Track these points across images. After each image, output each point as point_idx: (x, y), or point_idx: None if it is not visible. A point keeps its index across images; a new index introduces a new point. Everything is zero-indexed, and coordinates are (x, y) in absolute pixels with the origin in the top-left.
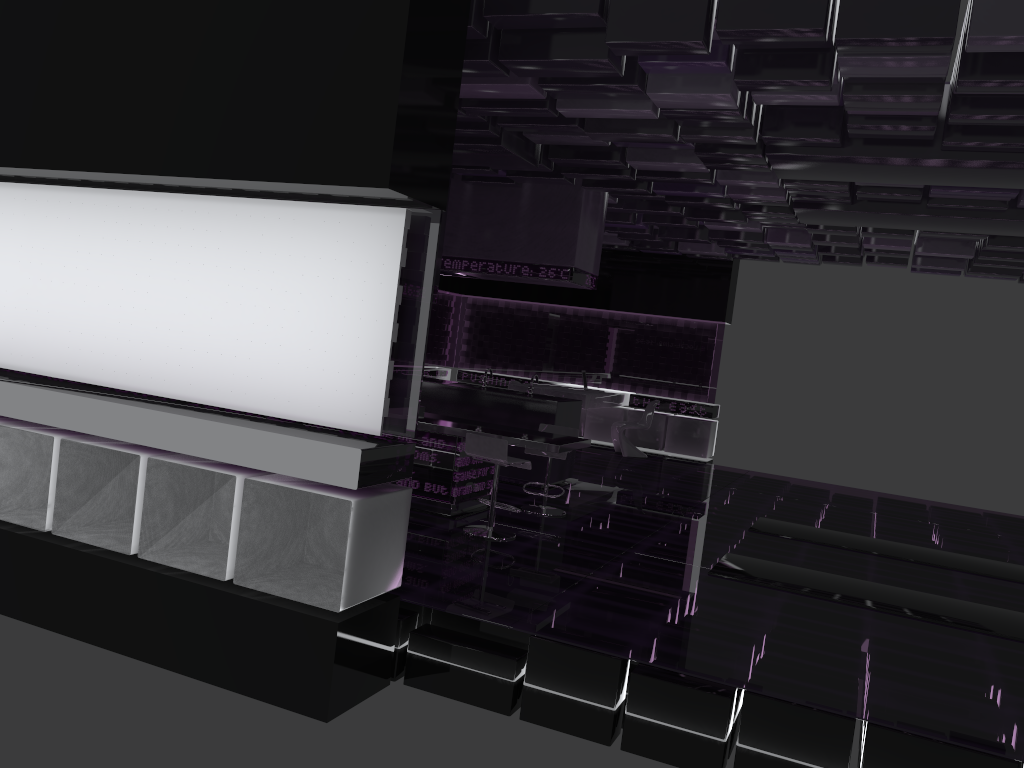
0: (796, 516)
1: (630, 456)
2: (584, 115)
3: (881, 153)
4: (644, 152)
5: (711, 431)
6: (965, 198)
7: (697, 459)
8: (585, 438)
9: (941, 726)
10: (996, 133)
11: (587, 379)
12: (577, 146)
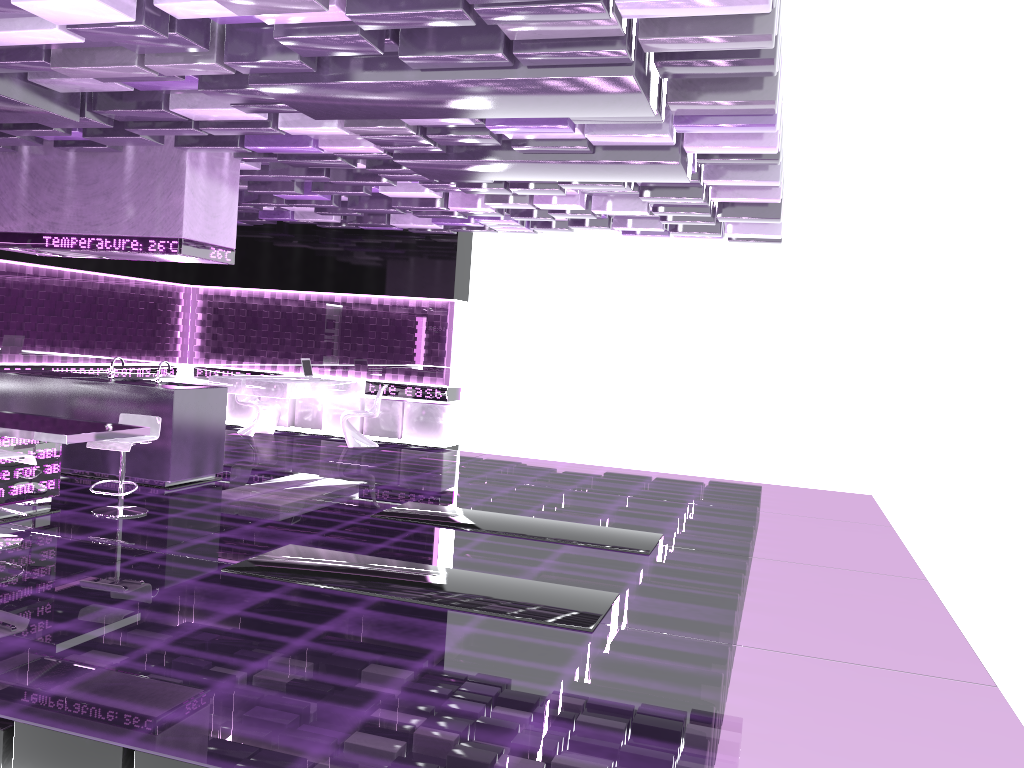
0: (461, 498)
1: (357, 446)
2: (6, 42)
3: (360, 77)
4: (187, 98)
5: (448, 415)
6: (543, 138)
7: (437, 445)
8: (324, 431)
9: (223, 743)
10: (448, 44)
11: (322, 368)
12: (120, 95)
